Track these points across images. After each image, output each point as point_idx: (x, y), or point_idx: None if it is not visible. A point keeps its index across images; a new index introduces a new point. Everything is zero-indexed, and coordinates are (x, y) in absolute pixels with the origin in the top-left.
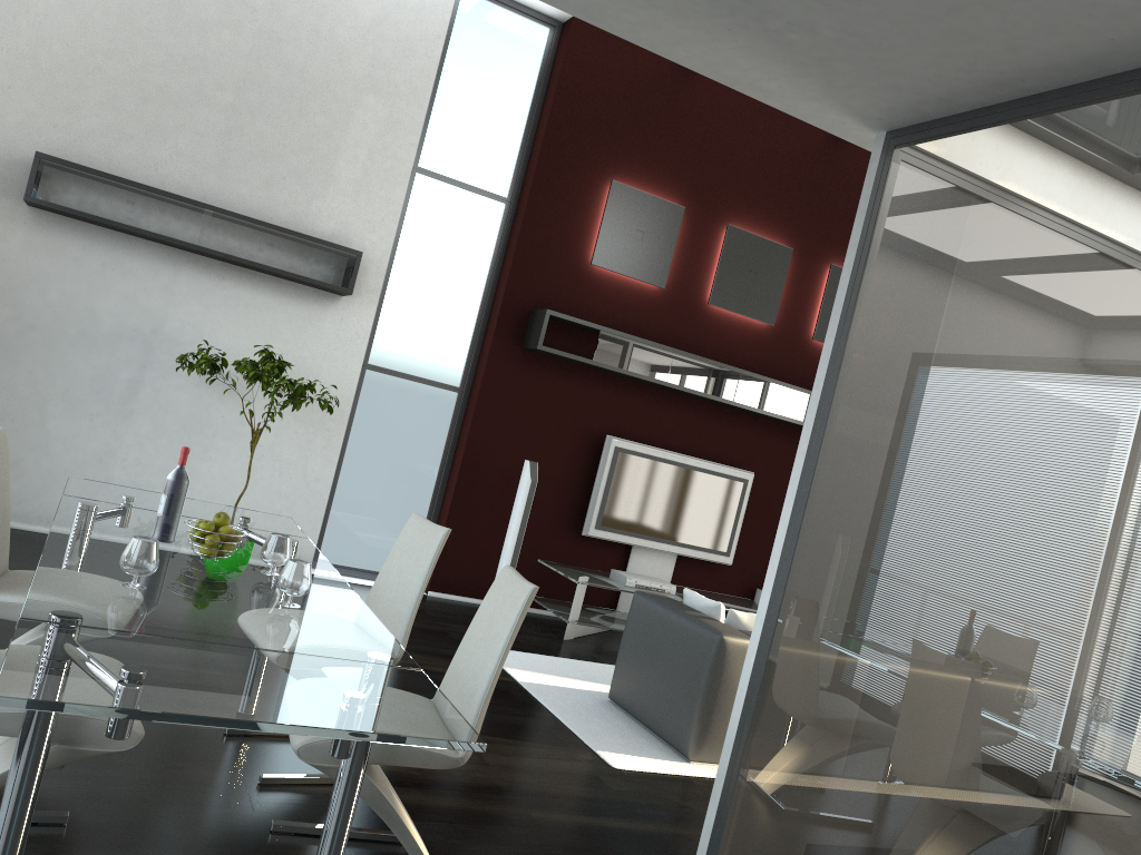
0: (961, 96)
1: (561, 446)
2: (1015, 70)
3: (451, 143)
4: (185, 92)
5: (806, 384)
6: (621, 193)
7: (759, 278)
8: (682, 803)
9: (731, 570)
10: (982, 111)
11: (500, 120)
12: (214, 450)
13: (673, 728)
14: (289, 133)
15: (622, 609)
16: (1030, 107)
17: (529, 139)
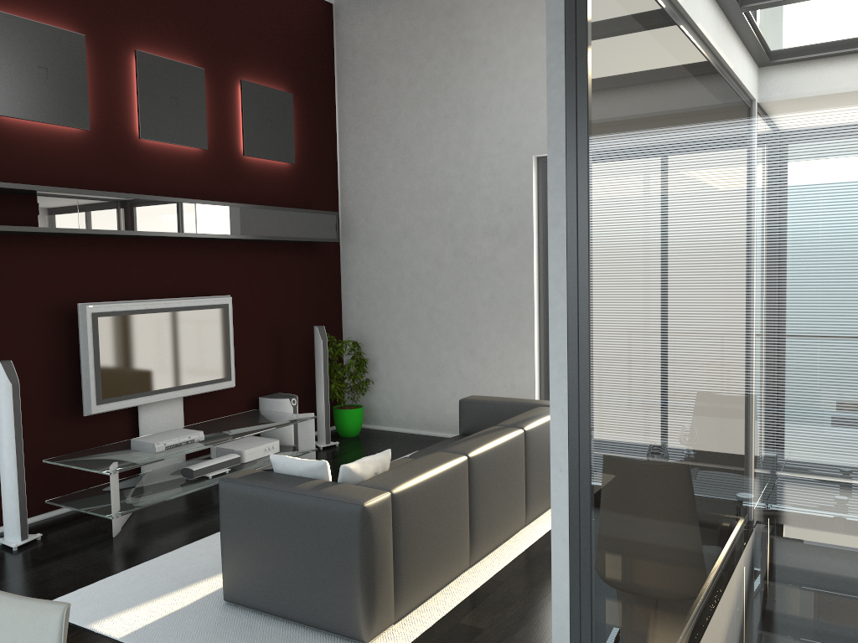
0: None
1: (27, 331)
2: None
3: None
4: None
5: (249, 199)
6: (5, 24)
7: (182, 104)
8: None
9: (233, 390)
10: None
11: None
12: None
13: (333, 616)
14: None
15: (147, 469)
16: None
17: None
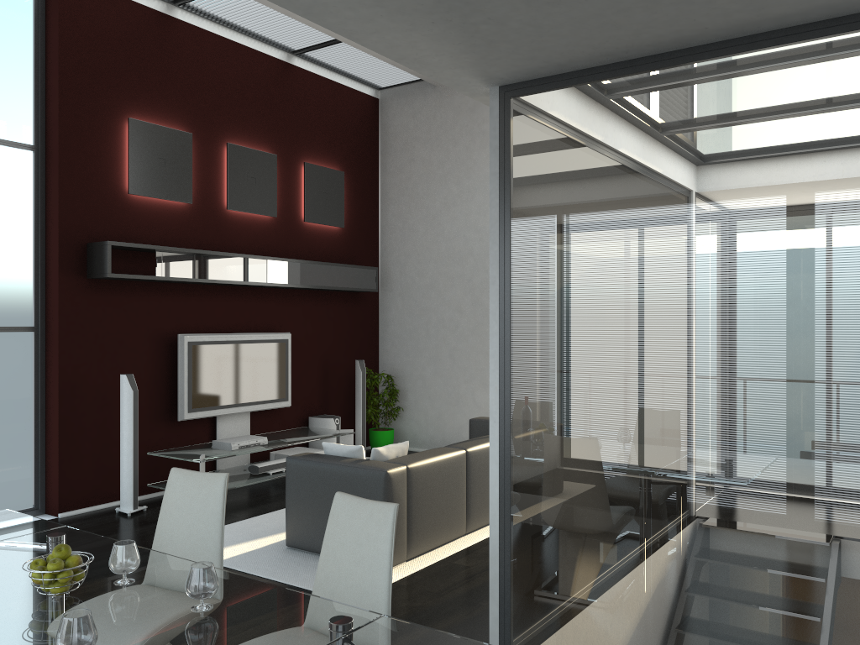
0: (575, 62)
1: (141, 354)
2: (628, 46)
3: None
4: None
5: (306, 256)
6: (139, 128)
7: (259, 182)
8: (416, 604)
9: (288, 409)
10: (584, 72)
11: (9, 73)
12: None
13: None
14: None
15: (221, 468)
16: (626, 69)
17: (41, 88)
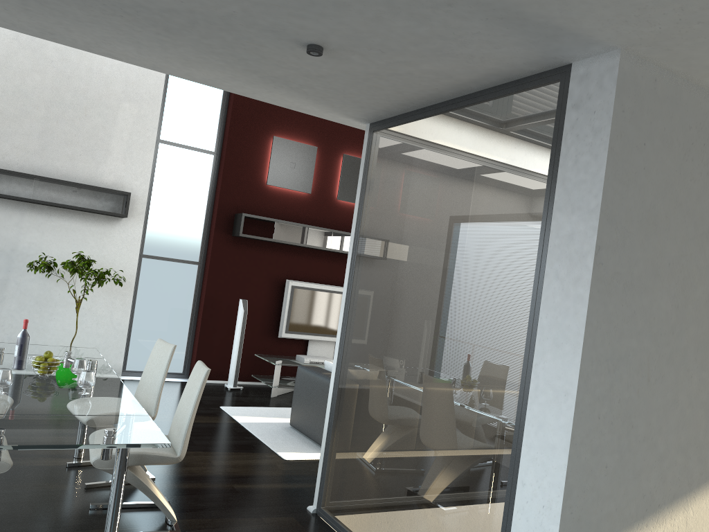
0: (392, 109)
1: (261, 289)
2: (407, 99)
3: (178, 124)
4: (16, 112)
5: None
6: (279, 142)
7: None
8: None
9: None
10: (404, 115)
11: (205, 108)
12: (56, 314)
13: (320, 436)
14: (80, 128)
15: None
16: (420, 114)
17: (224, 117)
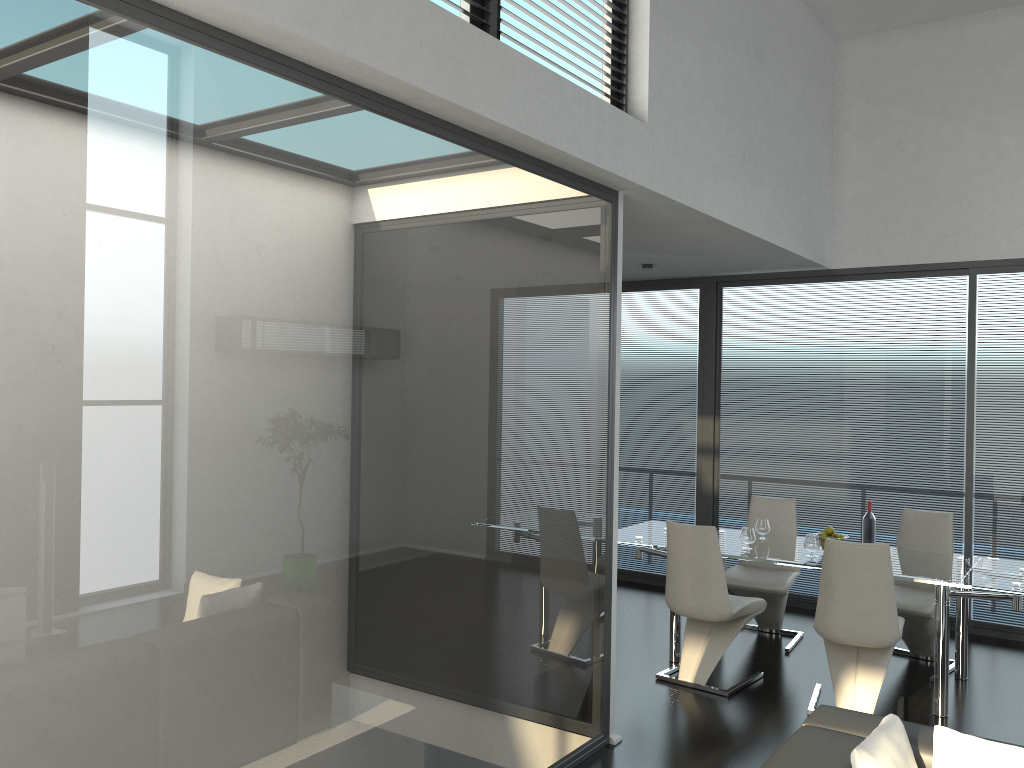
0: None
1: None
2: None
3: None
4: None
5: None
6: None
7: None
8: None
9: None
10: None
11: None
12: None
13: None
14: None
15: None
16: None
17: None
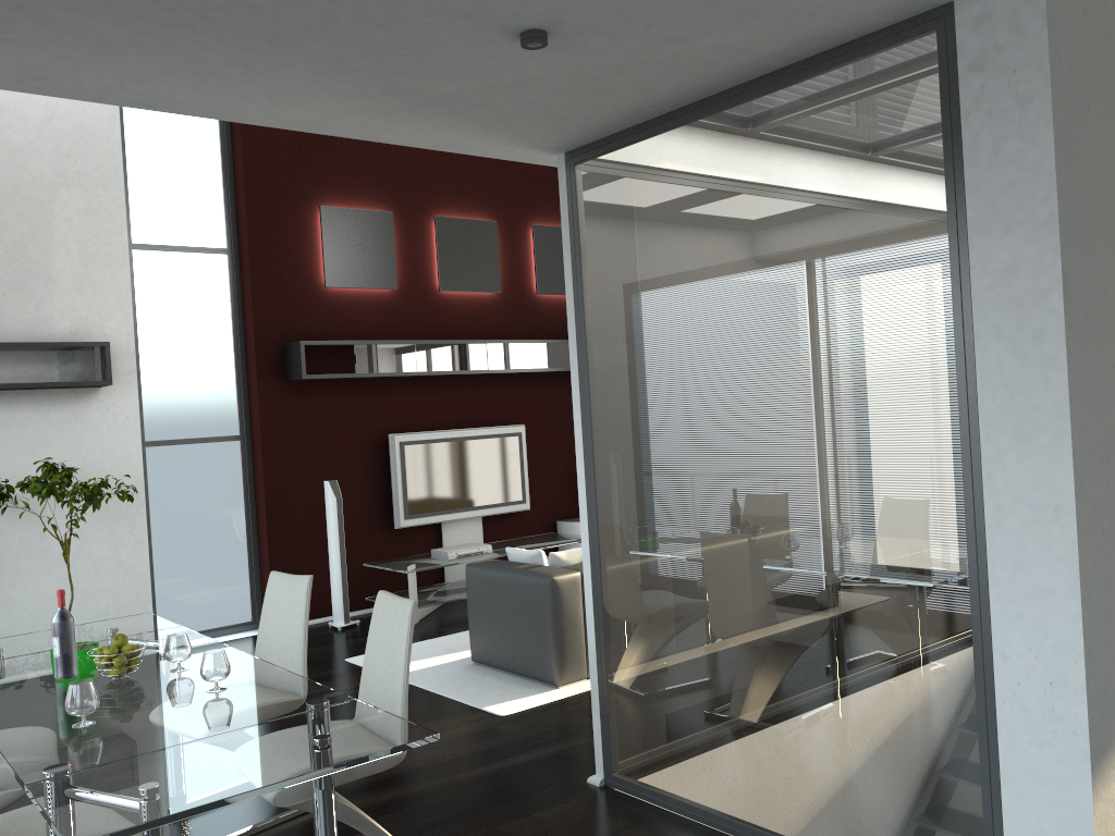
0: (614, 123)
1: (351, 458)
2: (649, 102)
3: (157, 212)
4: None
5: (543, 334)
6: (332, 215)
7: (476, 255)
8: (566, 721)
9: (531, 513)
10: (633, 130)
11: (197, 178)
12: (22, 572)
13: (536, 666)
14: None
15: (450, 580)
16: (666, 123)
17: (231, 188)
